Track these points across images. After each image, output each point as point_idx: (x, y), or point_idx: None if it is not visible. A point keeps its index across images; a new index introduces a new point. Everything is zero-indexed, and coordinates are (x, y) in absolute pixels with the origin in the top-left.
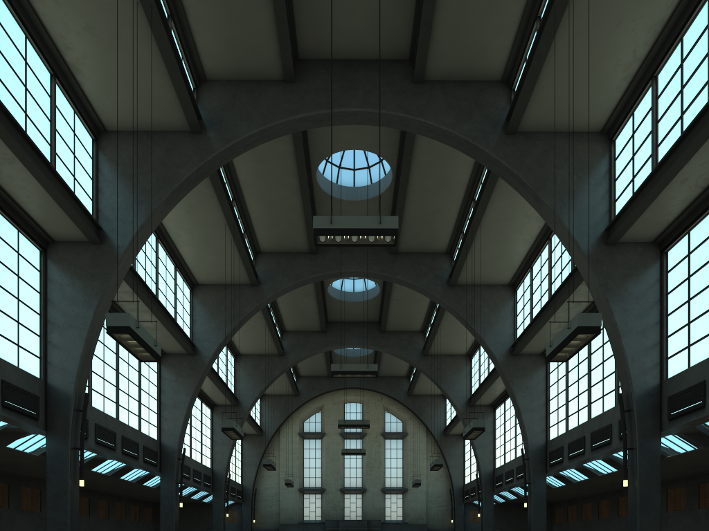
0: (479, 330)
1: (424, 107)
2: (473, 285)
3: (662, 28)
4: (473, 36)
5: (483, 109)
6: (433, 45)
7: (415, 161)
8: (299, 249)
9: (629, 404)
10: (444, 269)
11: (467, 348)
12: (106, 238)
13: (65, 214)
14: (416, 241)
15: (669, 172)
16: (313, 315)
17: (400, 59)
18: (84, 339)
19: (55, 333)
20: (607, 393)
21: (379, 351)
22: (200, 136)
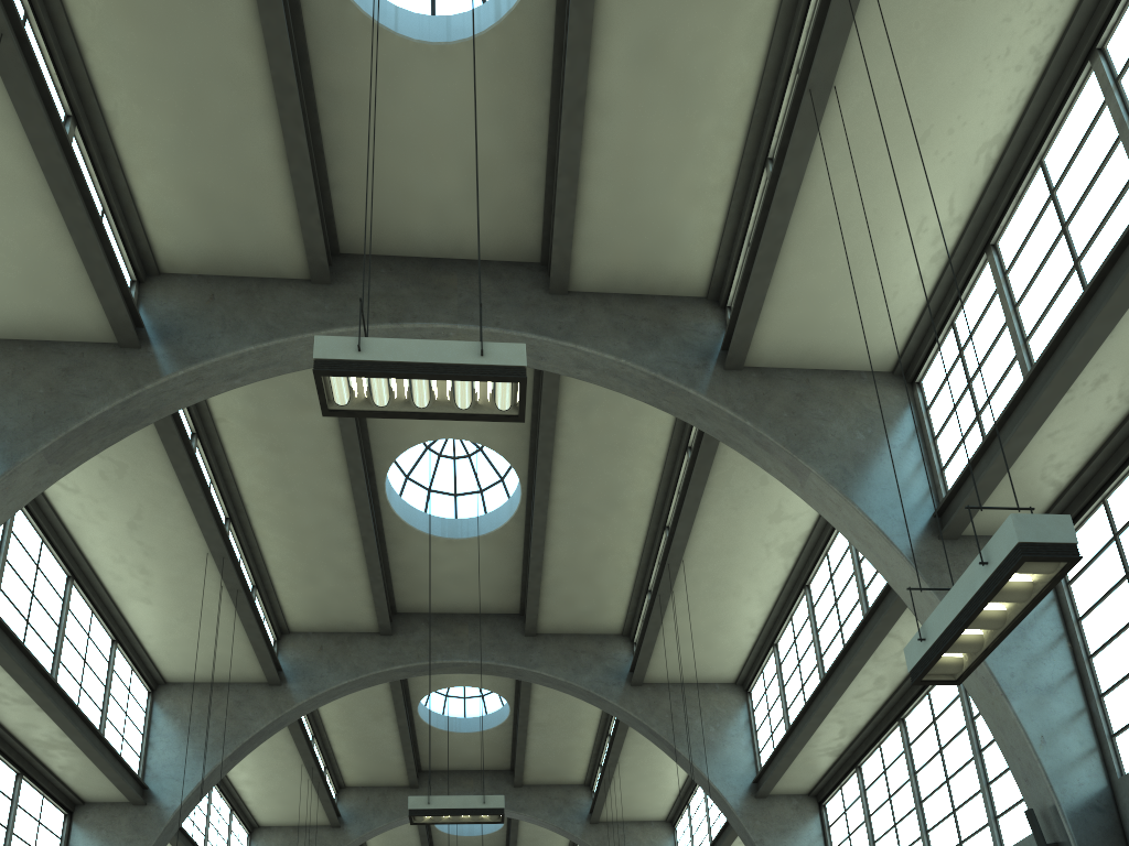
0: (692, 755)
1: (573, 327)
2: (673, 684)
3: (1000, 151)
4: (654, 206)
5: (679, 333)
6: (582, 219)
7: (561, 454)
8: (360, 625)
9: (1053, 831)
10: (621, 660)
11: (666, 808)
12: None
13: None
14: (569, 612)
15: (1077, 353)
16: (394, 755)
17: (525, 261)
18: None
19: None
20: (971, 835)
21: (514, 822)
22: (136, 352)
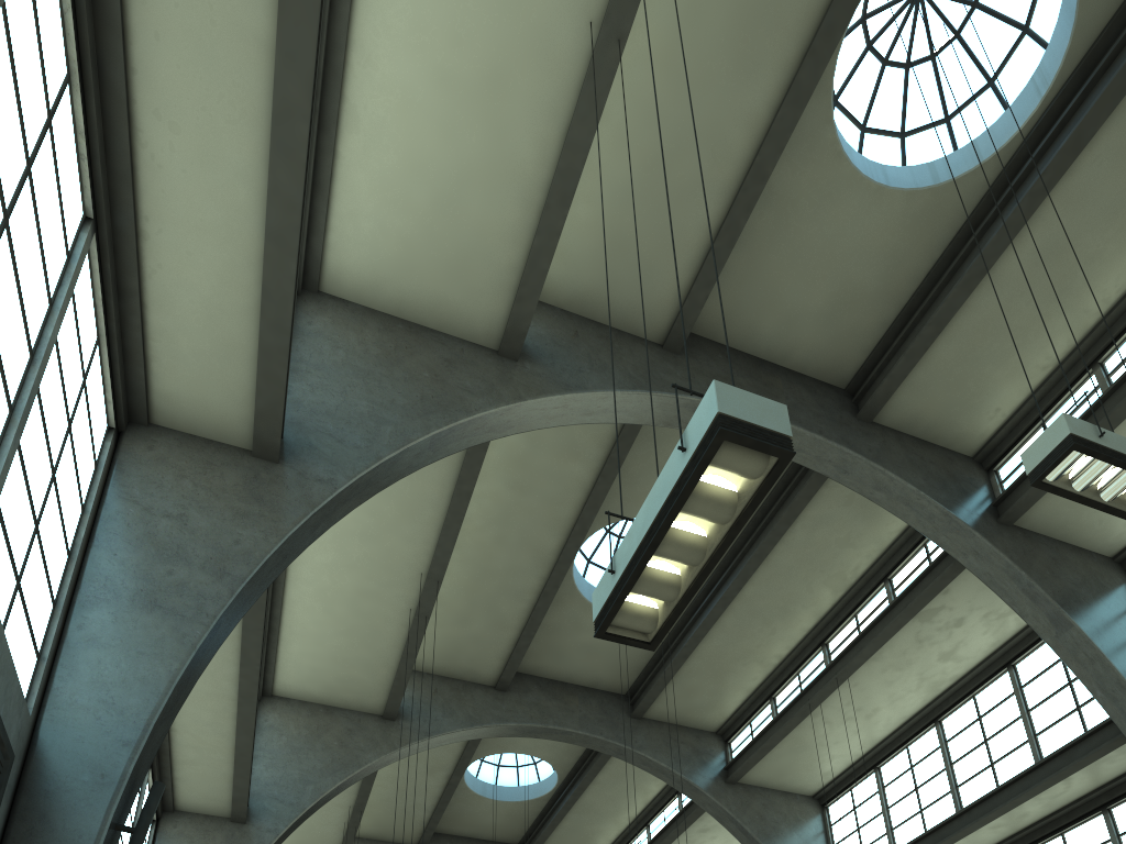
0: None
1: (879, 452)
2: (761, 788)
3: None
4: (981, 371)
5: (959, 482)
6: (919, 364)
7: (770, 558)
8: (479, 676)
9: None
10: (716, 756)
11: None
12: (291, 457)
13: (247, 347)
14: (682, 702)
15: None
16: (422, 812)
17: (832, 384)
18: (189, 644)
19: (102, 611)
20: None
21: None
22: (513, 363)
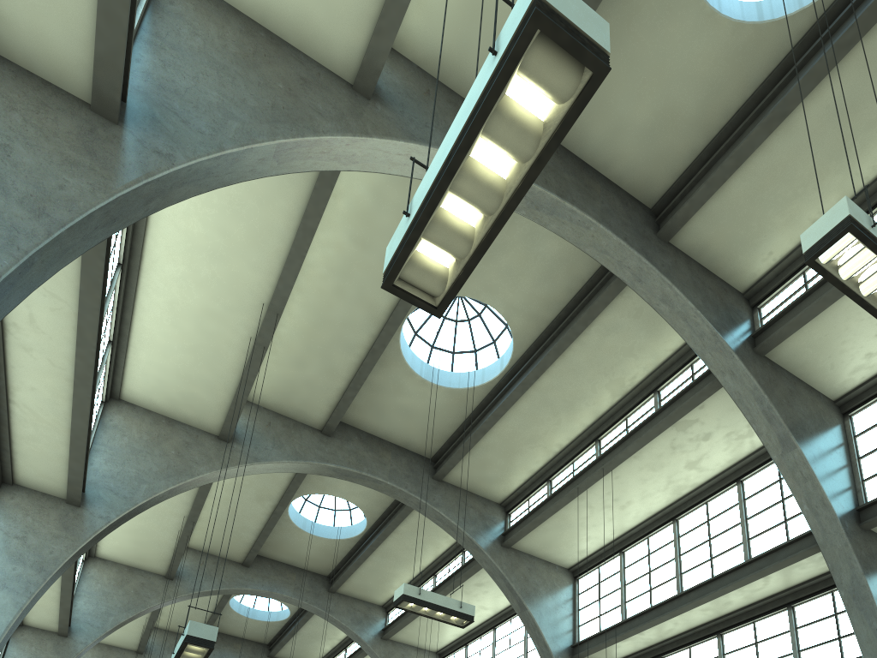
0: (535, 613)
1: (670, 269)
2: (529, 555)
3: None
4: (764, 214)
5: (729, 311)
6: (716, 196)
7: (566, 355)
8: (308, 418)
9: None
10: (497, 523)
11: (443, 644)
12: (132, 123)
13: None
14: (476, 473)
15: None
16: (249, 534)
17: (642, 202)
18: None
19: None
20: None
21: (305, 619)
22: (366, 101)
